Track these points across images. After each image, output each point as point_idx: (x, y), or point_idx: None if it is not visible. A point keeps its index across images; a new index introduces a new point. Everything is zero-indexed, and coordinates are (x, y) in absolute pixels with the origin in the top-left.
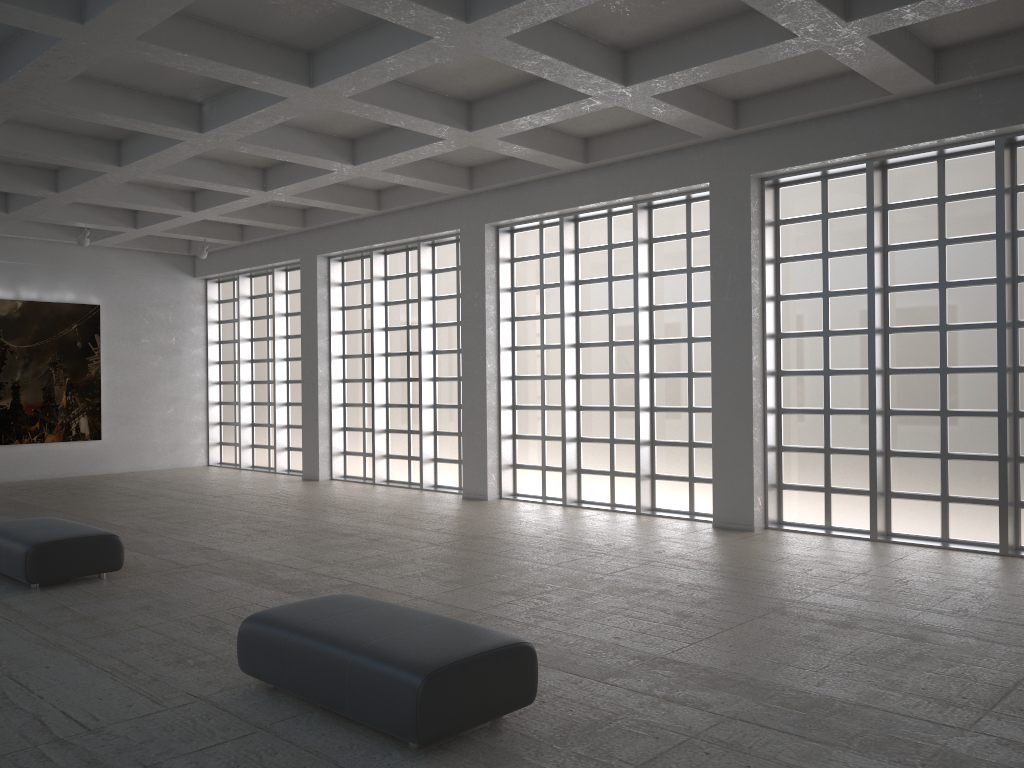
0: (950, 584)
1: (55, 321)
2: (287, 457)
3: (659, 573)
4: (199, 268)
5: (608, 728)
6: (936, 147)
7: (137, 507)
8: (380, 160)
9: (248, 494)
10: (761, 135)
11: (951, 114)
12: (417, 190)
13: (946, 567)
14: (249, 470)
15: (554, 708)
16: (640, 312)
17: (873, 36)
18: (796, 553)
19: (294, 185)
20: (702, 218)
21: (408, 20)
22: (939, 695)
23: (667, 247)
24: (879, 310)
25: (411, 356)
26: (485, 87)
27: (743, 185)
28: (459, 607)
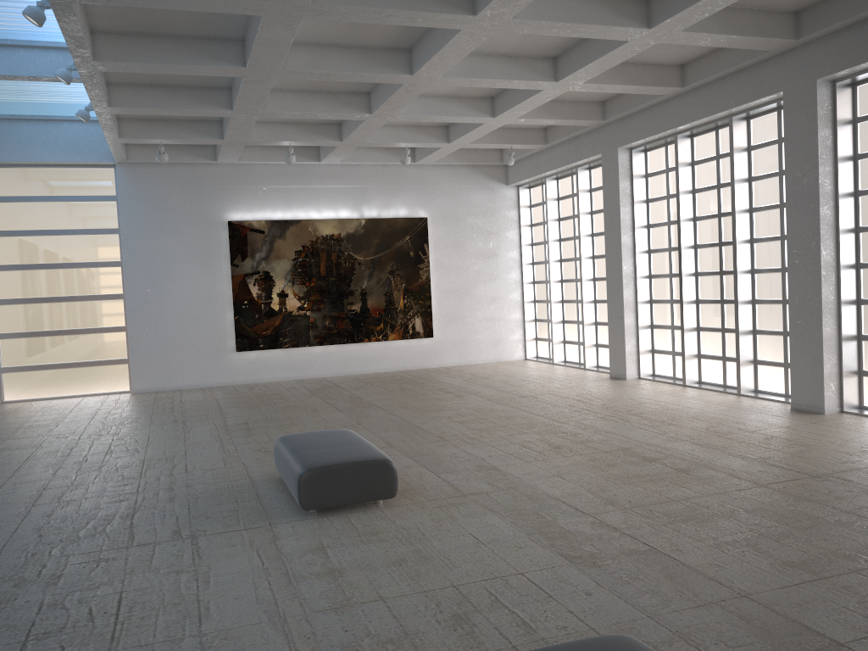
0: None
1: (391, 234)
2: (595, 354)
3: None
4: (511, 176)
5: None
6: None
7: (448, 407)
8: (680, 15)
9: (553, 395)
10: None
11: None
12: (727, 55)
13: None
14: (561, 365)
15: None
16: None
17: None
18: None
19: (585, 68)
20: None
21: None
22: None
23: None
24: None
25: (723, 247)
26: None
27: None
28: (811, 629)
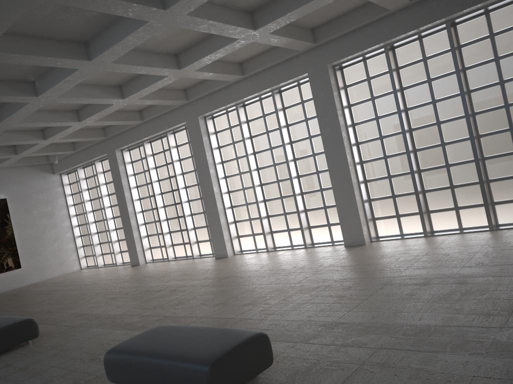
0: (470, 251)
1: None
2: (121, 256)
3: (323, 276)
4: (55, 169)
5: (315, 369)
6: (417, 33)
7: (45, 299)
8: (136, 93)
9: (104, 280)
10: (328, 44)
11: (421, 15)
12: (160, 106)
13: (465, 242)
14: (103, 267)
15: (284, 364)
16: (286, 146)
17: None
18: (389, 251)
19: (94, 115)
20: (307, 92)
21: (133, 14)
22: (483, 311)
23: (293, 110)
24: (405, 120)
25: (174, 192)
26: (183, 45)
27: (325, 71)
28: (223, 318)
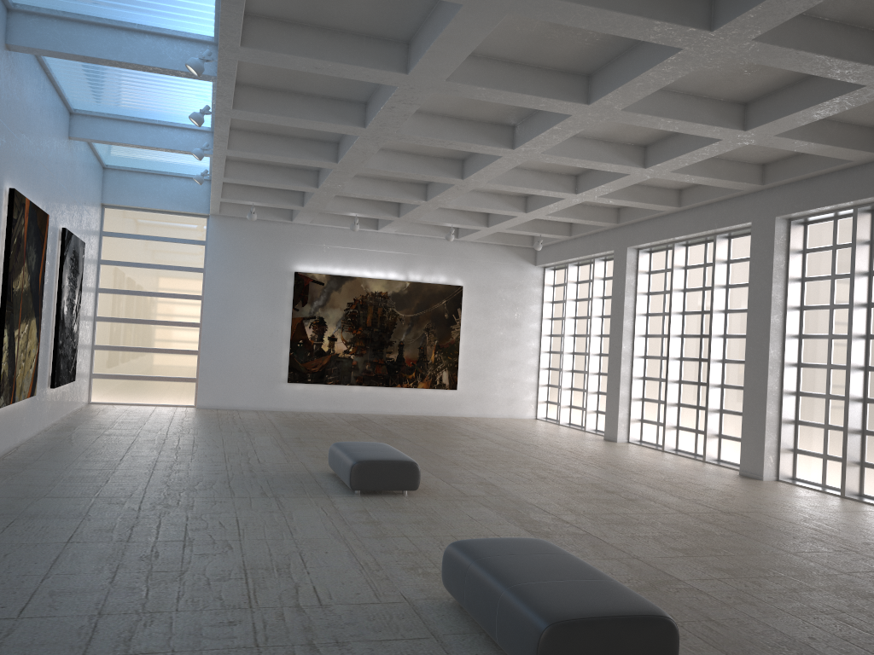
0: None
1: (430, 297)
2: (595, 419)
3: None
4: (539, 258)
5: None
6: None
7: (462, 444)
8: (666, 162)
9: (551, 446)
10: None
11: None
12: (713, 187)
13: None
14: (565, 426)
15: None
16: None
17: None
18: None
19: (598, 188)
20: None
21: (654, 36)
22: None
23: None
24: None
25: (703, 338)
26: (758, 88)
27: None
28: (667, 573)
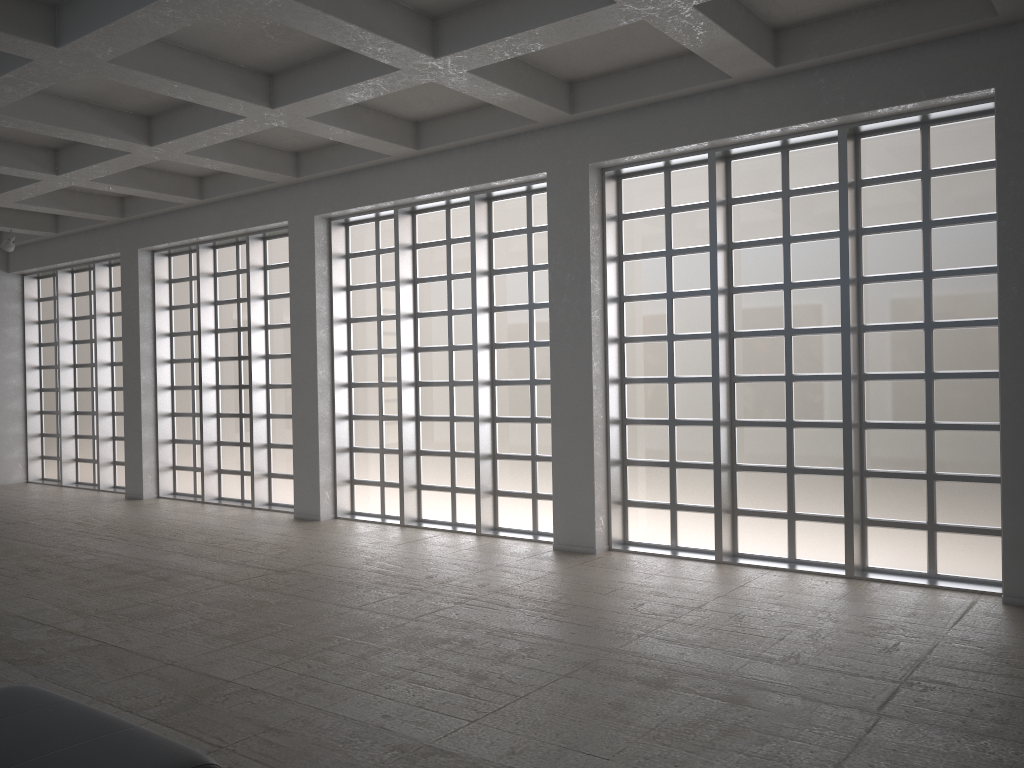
0: (788, 619)
1: None
2: (113, 472)
3: (472, 615)
4: (13, 262)
5: None
6: (779, 137)
7: None
8: (179, 140)
9: (50, 519)
10: (599, 121)
11: (792, 100)
12: (241, 177)
13: (788, 596)
14: (71, 487)
15: None
16: (479, 314)
17: (700, 6)
18: (632, 582)
19: (89, 168)
20: (543, 211)
21: None
22: None
23: (508, 243)
24: (723, 313)
25: (243, 361)
26: (284, 57)
27: (581, 175)
28: (213, 676)
